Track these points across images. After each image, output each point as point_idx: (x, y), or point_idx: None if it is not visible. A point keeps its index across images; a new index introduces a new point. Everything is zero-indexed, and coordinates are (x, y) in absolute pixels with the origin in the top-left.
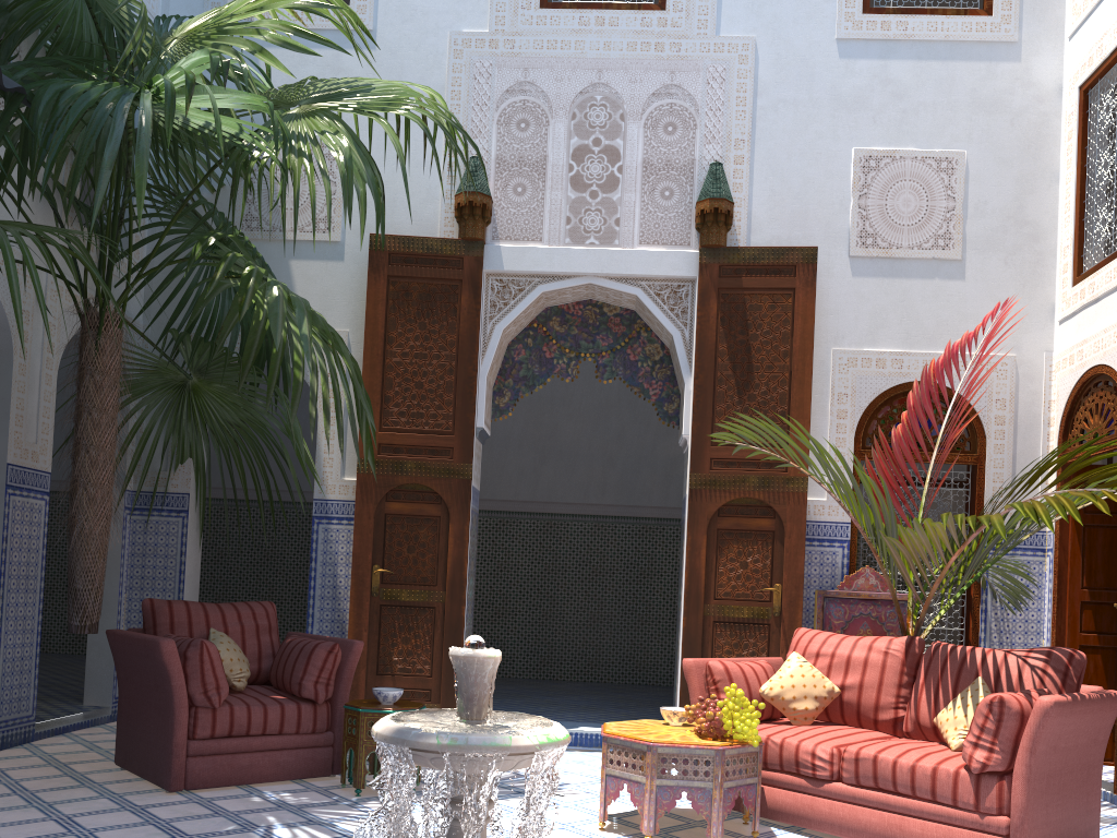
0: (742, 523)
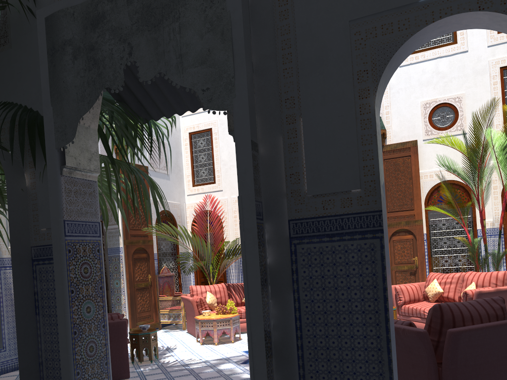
0: (139, 255)
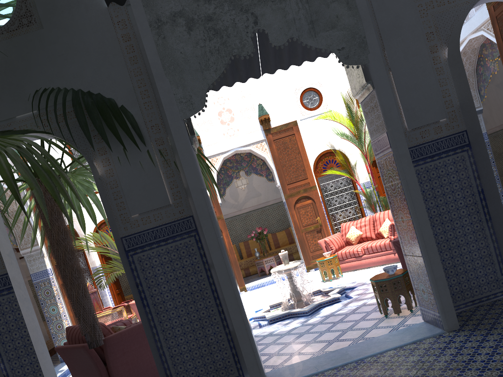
0: None
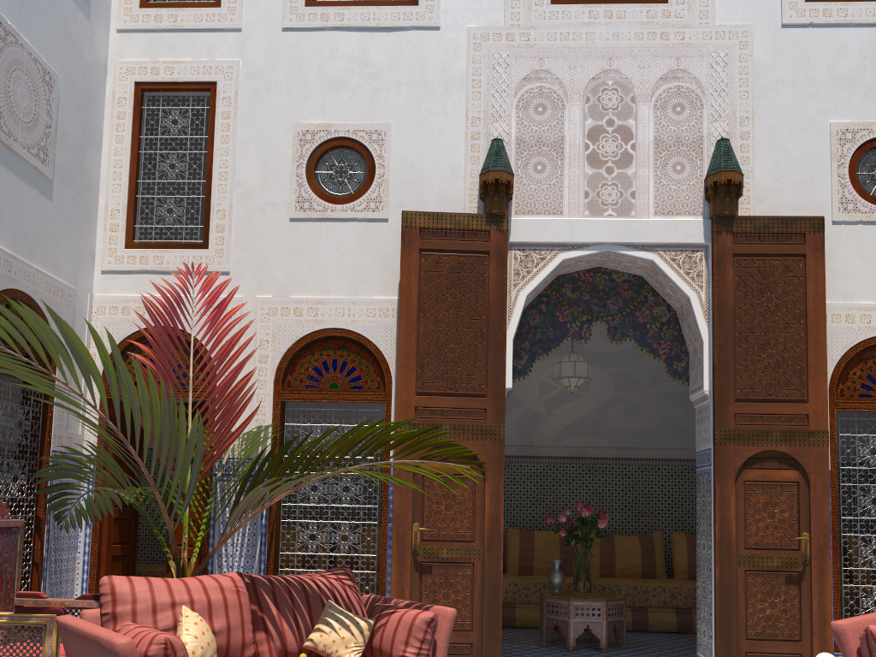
0: None
